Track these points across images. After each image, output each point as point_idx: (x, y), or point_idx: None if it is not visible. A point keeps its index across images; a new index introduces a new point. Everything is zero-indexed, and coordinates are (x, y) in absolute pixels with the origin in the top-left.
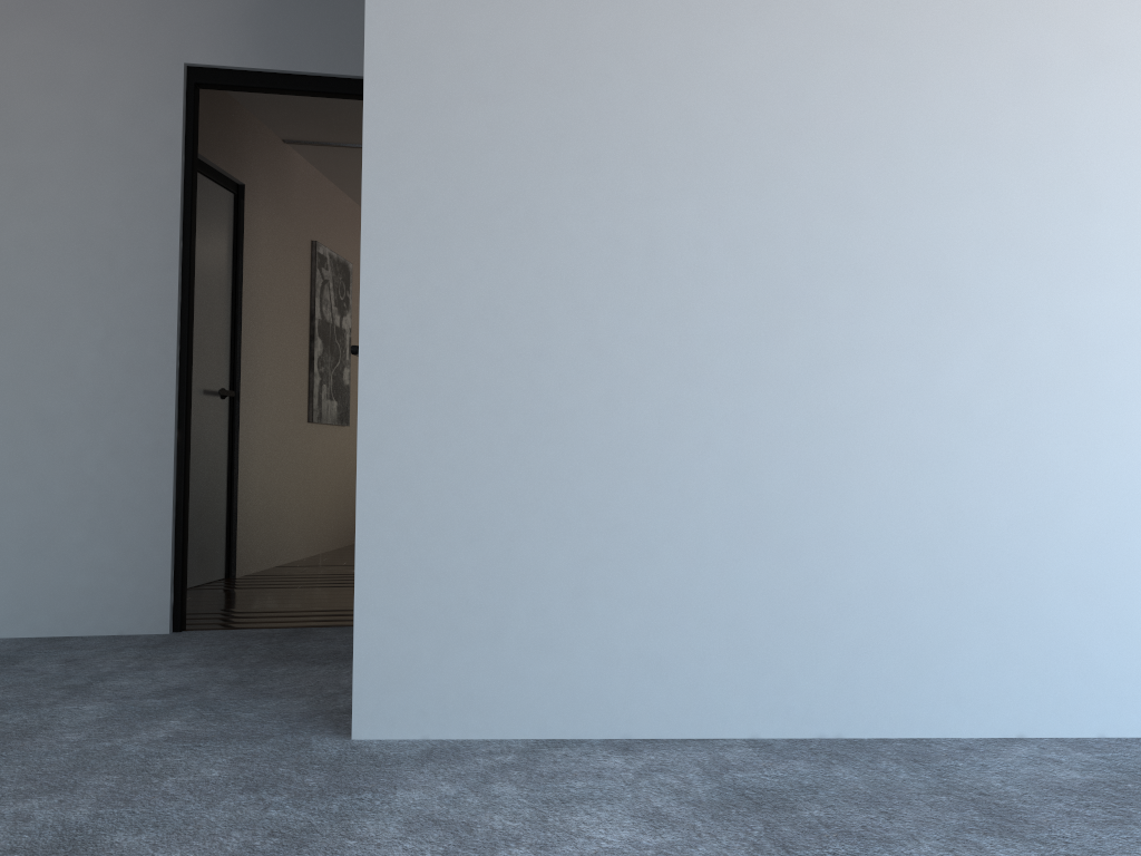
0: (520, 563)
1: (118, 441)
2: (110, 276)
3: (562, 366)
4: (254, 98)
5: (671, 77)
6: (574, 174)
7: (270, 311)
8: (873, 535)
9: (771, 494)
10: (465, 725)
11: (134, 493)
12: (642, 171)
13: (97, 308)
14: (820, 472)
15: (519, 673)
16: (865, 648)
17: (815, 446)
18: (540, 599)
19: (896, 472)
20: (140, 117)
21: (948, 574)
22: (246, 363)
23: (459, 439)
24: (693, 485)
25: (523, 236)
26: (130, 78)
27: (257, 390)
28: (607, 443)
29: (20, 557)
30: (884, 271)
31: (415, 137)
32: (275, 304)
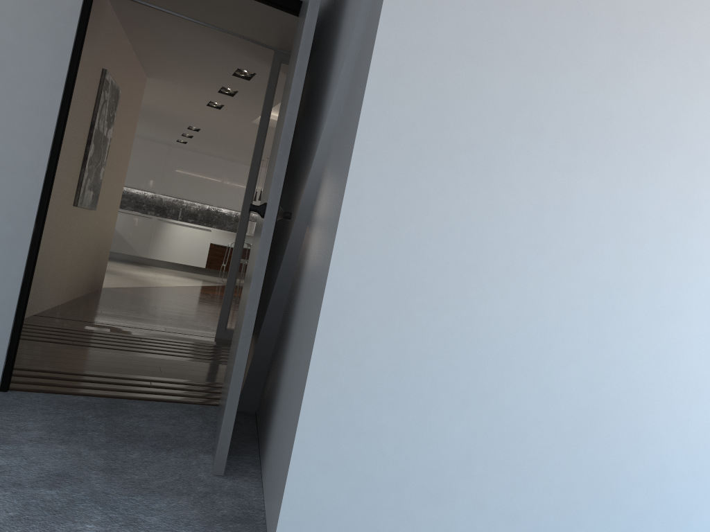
0: (429, 430)
1: None
2: None
3: (486, 281)
4: None
5: (600, 81)
6: (522, 136)
7: (69, 118)
8: (660, 436)
9: (606, 399)
10: None
11: None
12: (568, 146)
13: None
14: (638, 388)
15: (412, 516)
16: (641, 513)
17: (638, 369)
18: (438, 459)
19: (682, 394)
20: None
21: (698, 468)
22: None
23: (401, 326)
24: (558, 386)
25: (477, 175)
26: None
27: None
28: (507, 346)
29: None
30: (701, 255)
31: (412, 74)
32: (73, 114)
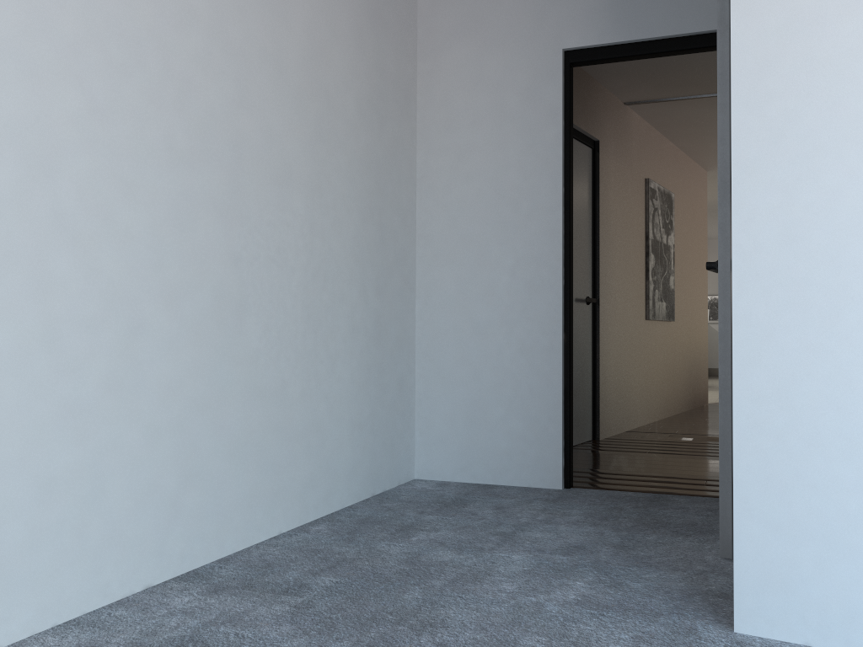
0: None
1: (524, 342)
2: (516, 219)
3: None
4: (605, 73)
5: None
6: None
7: (617, 236)
8: None
9: None
10: (848, 639)
11: (535, 380)
12: None
13: (508, 243)
14: None
15: None
16: None
17: None
18: None
19: None
20: (533, 96)
21: None
22: (603, 277)
23: (835, 353)
24: None
25: None
26: (526, 68)
27: (611, 297)
28: None
29: (464, 425)
30: None
31: (781, 60)
32: (621, 230)
